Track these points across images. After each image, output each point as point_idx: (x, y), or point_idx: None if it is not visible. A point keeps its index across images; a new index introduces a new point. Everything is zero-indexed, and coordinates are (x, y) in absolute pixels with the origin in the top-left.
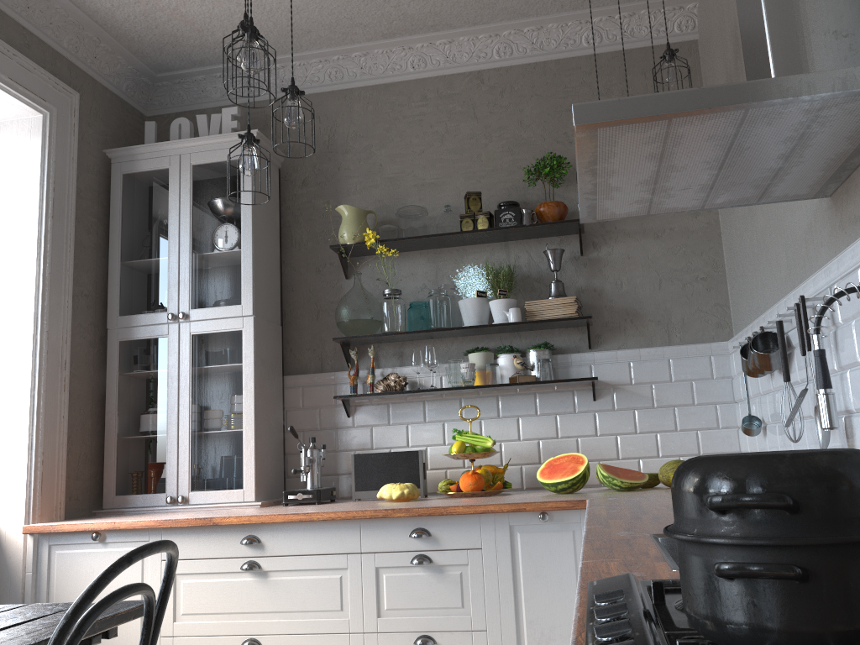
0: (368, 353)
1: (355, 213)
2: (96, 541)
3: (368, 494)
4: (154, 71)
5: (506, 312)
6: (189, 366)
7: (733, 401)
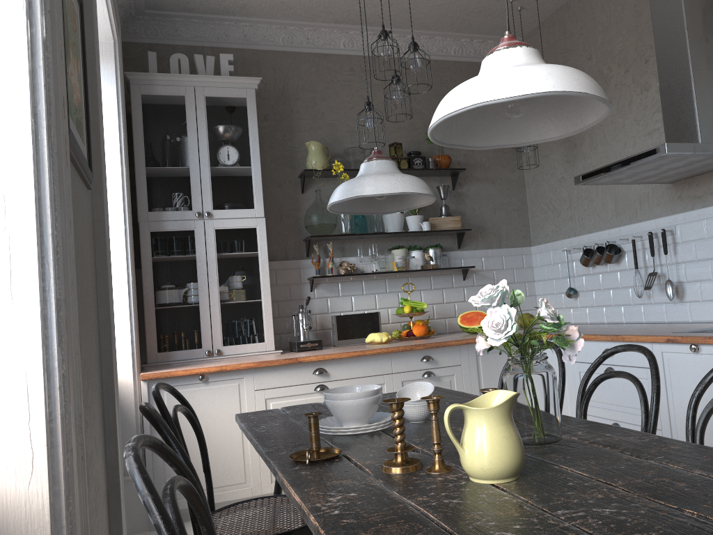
0: (319, 247)
1: (321, 148)
2: (200, 381)
3: (346, 341)
4: (145, 8)
5: (421, 223)
6: (215, 253)
7: (533, 281)
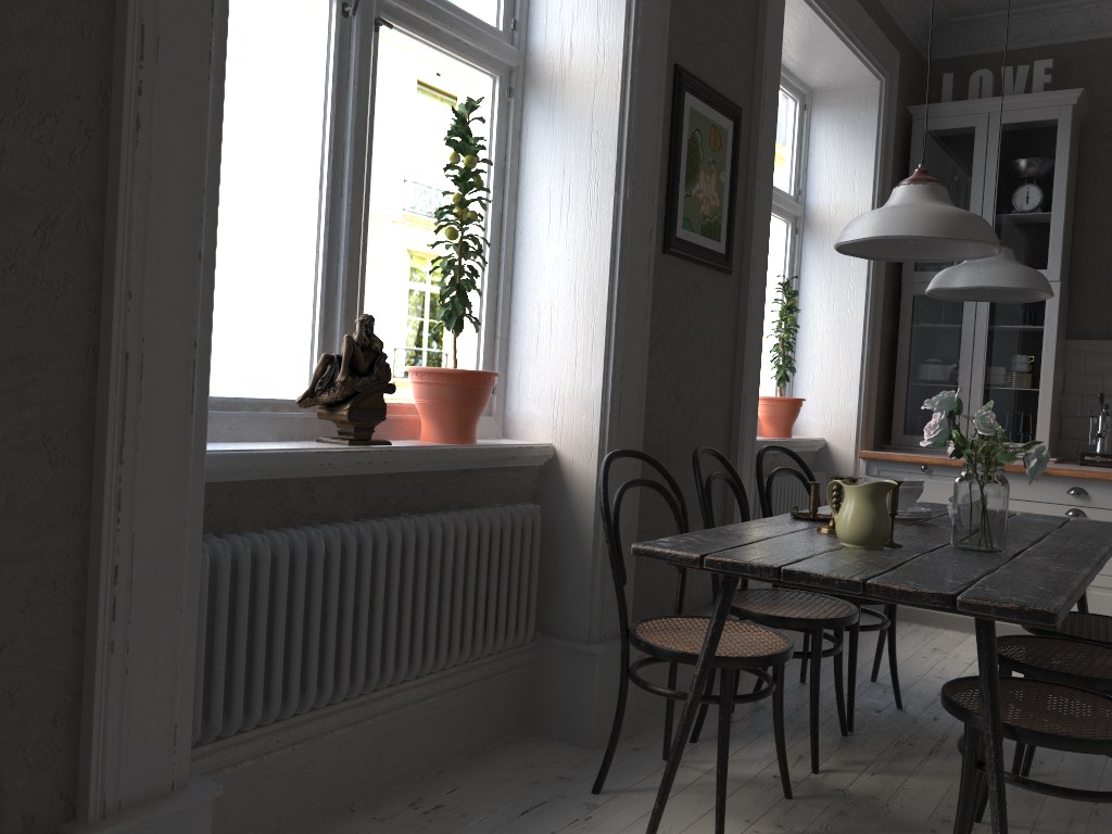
0: None
1: None
2: (922, 472)
3: None
4: (950, 16)
5: None
6: (985, 325)
7: None
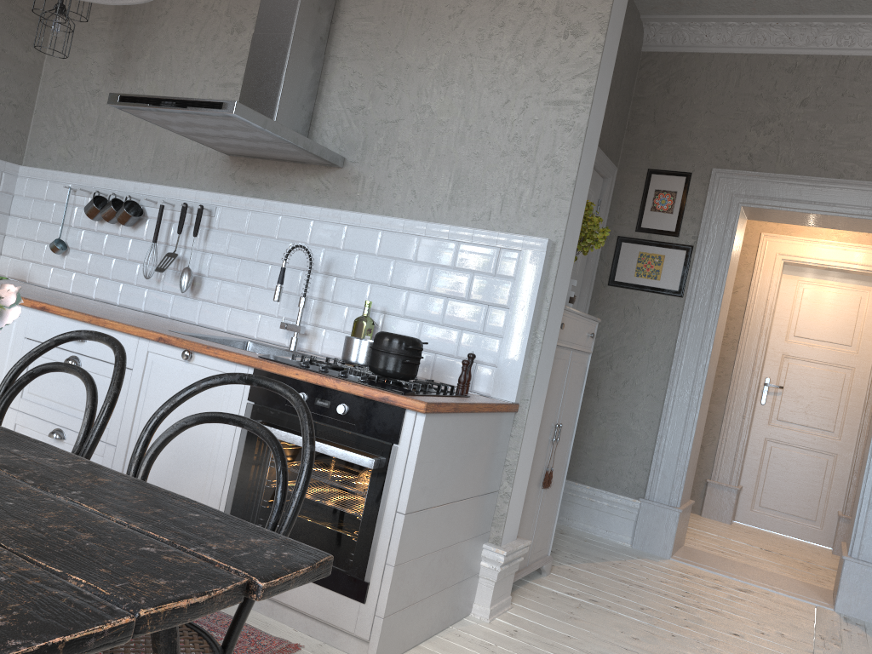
0: None
1: None
2: None
3: None
4: None
5: None
6: None
7: (8, 214)
